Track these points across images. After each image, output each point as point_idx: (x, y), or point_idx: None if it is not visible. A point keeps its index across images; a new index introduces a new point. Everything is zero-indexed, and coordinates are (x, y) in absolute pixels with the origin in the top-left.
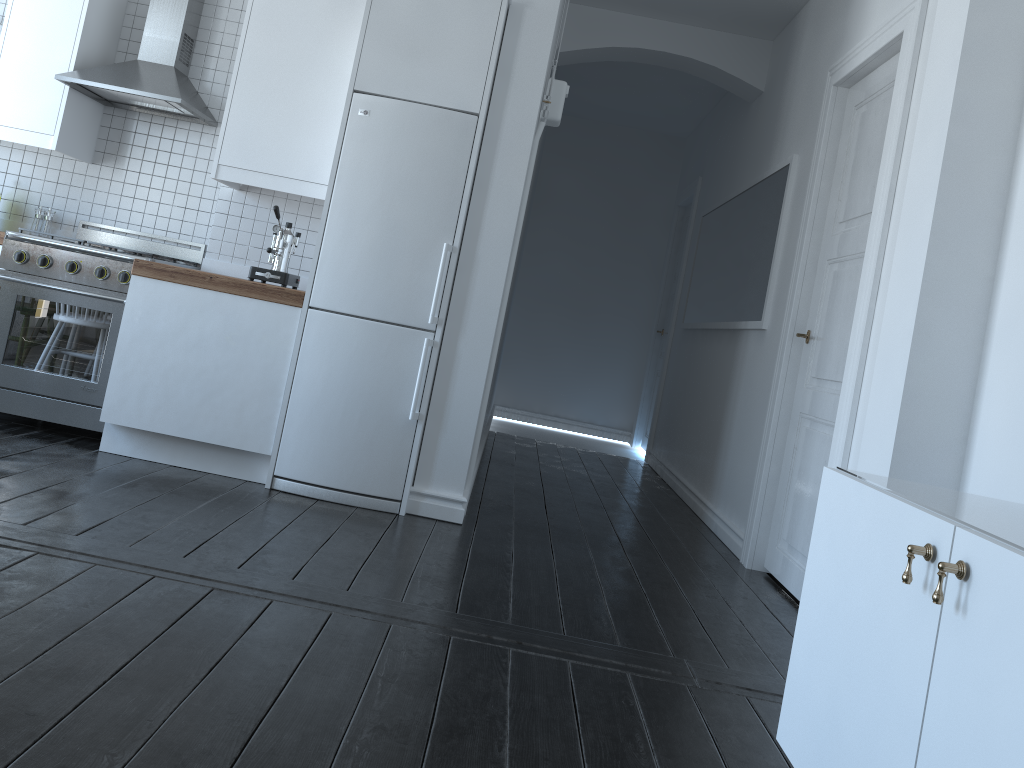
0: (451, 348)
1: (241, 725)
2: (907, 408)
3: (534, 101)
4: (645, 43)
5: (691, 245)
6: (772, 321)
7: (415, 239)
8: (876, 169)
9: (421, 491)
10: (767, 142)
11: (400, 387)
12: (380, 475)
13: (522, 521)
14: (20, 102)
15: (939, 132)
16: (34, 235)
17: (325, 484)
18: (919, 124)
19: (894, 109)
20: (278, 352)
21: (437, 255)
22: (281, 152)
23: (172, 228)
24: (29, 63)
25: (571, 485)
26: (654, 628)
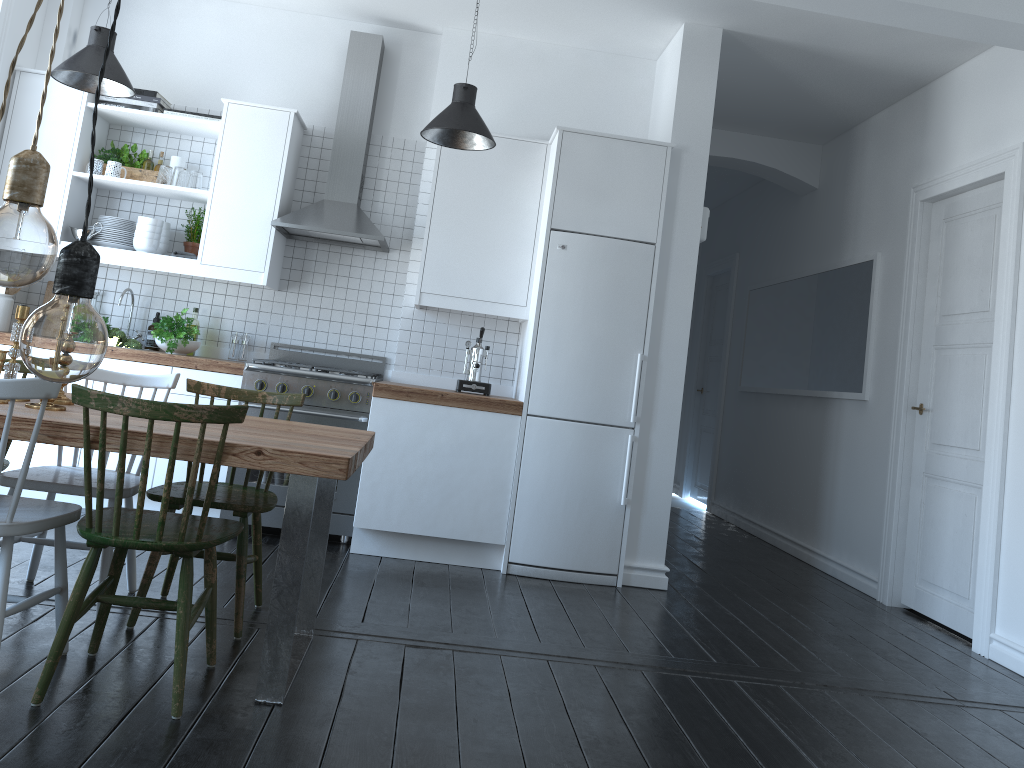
0: (644, 440)
1: (750, 763)
2: None
3: (696, 229)
4: (716, 151)
5: (735, 314)
6: (874, 393)
7: (613, 351)
8: (982, 276)
9: (631, 565)
10: (833, 235)
11: (610, 478)
12: (599, 554)
13: (700, 582)
14: (231, 244)
15: None
16: (256, 363)
17: (554, 566)
18: None
19: (1006, 234)
20: (504, 455)
21: (631, 364)
22: (474, 279)
23: (354, 344)
24: (237, 209)
25: (688, 543)
26: (888, 664)
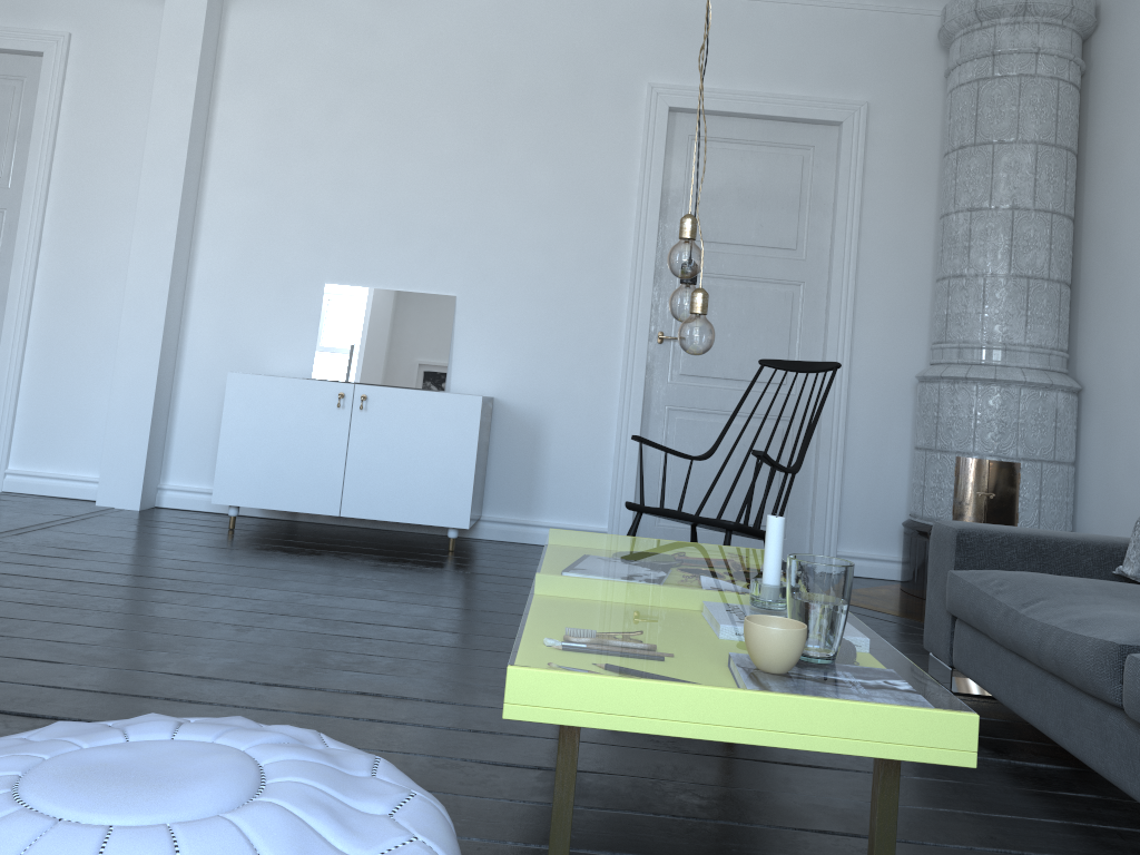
0: None
1: (130, 577)
2: (165, 333)
3: None
4: None
5: None
6: None
7: None
8: None
9: None
10: None
11: None
12: None
13: None
14: None
15: (174, 177)
16: None
17: None
18: (147, 163)
19: (43, 113)
20: None
21: None
22: None
23: None
24: None
25: None
26: None
